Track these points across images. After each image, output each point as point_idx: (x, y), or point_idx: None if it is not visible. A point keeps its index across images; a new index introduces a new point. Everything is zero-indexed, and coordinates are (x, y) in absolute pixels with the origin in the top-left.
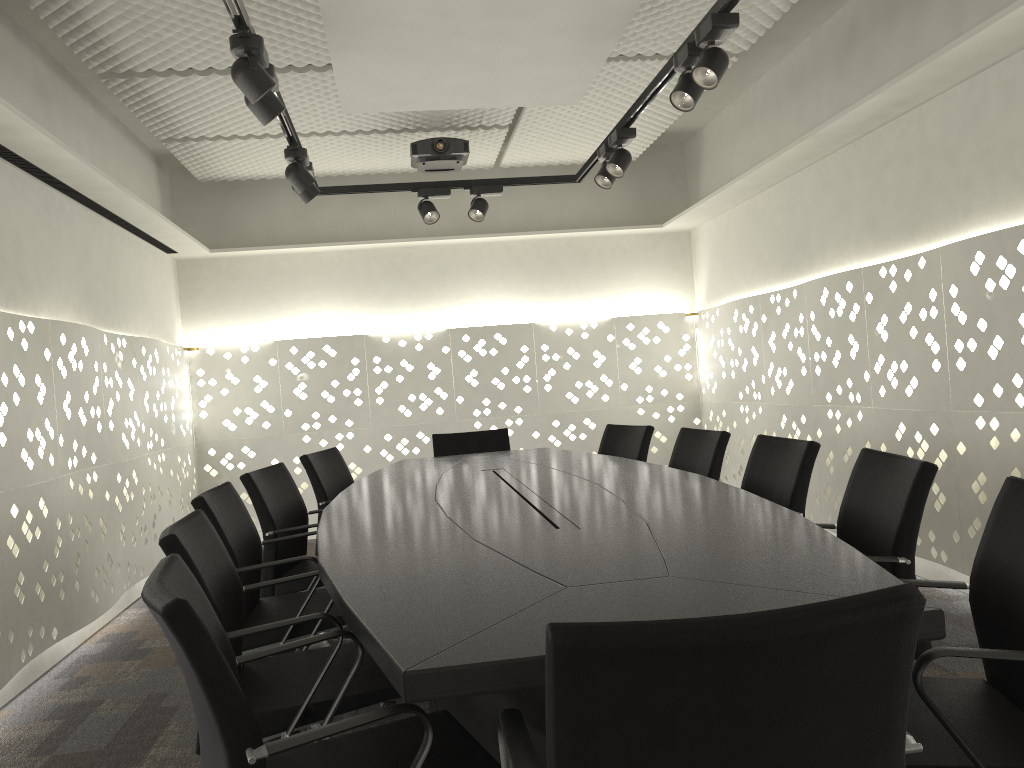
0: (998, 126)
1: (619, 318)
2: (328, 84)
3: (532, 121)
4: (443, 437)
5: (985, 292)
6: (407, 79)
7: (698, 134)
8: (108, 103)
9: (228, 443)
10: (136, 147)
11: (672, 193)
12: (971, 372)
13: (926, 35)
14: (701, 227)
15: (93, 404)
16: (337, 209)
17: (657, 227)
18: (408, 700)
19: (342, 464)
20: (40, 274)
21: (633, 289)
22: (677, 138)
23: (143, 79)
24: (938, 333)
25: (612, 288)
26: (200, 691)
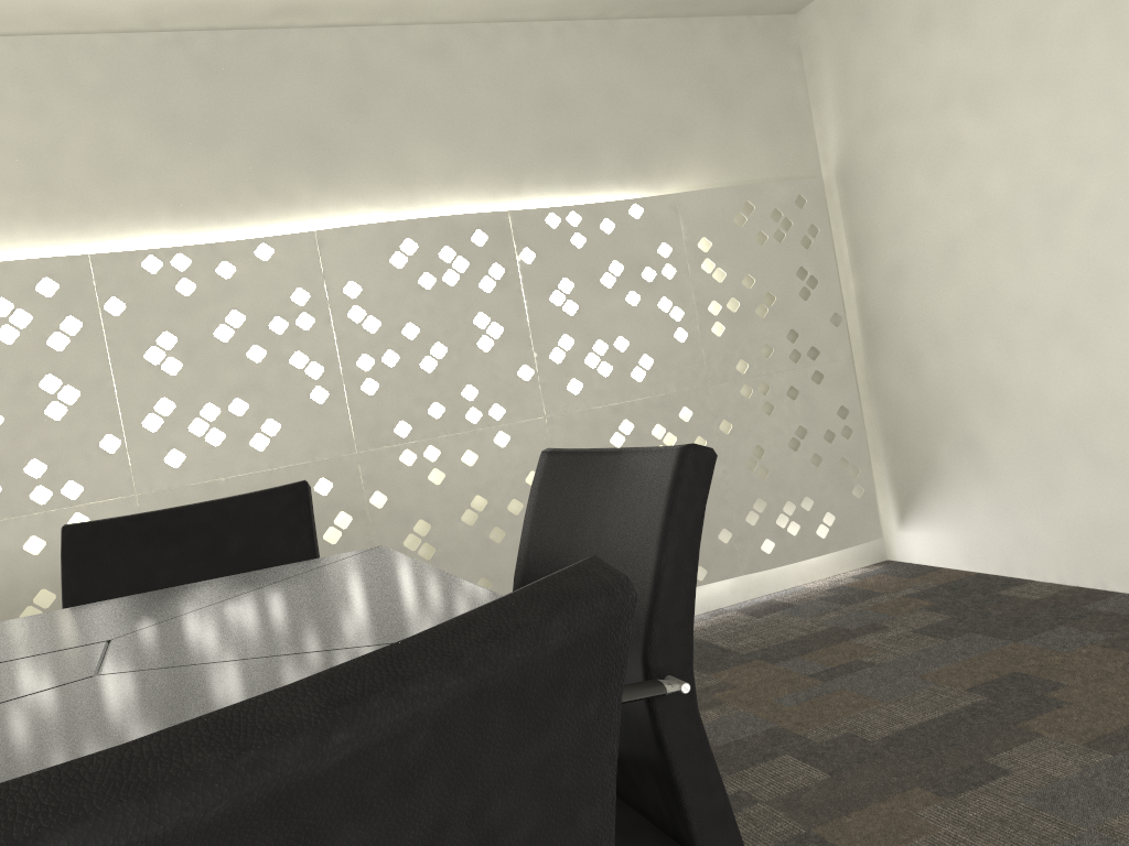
0: None
1: None
2: None
3: None
4: None
5: None
6: None
7: None
8: None
9: None
10: None
11: None
12: None
13: None
14: None
15: None
16: None
17: None
18: None
19: None
20: None
21: None
22: None
23: None
24: None
25: None
26: None
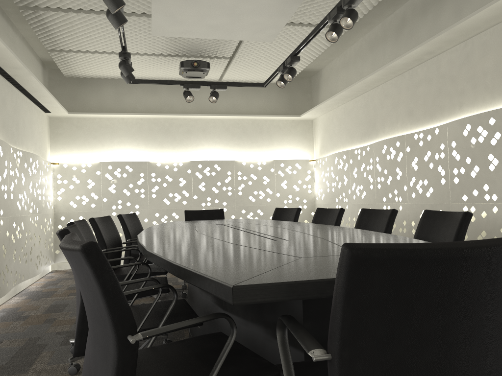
0: (479, 64)
1: (277, 160)
2: (141, 24)
3: (242, 56)
4: (190, 212)
5: (470, 144)
6: (189, 17)
7: (319, 72)
8: (20, 28)
9: (72, 214)
10: (32, 54)
11: (305, 101)
12: (461, 184)
13: (442, 21)
14: (318, 118)
15: (3, 183)
16: (136, 97)
17: (297, 116)
18: (234, 303)
19: (138, 221)
20: None
21: (284, 147)
22: (308, 74)
23: (43, 12)
24: (444, 165)
25: (273, 145)
26: (100, 300)
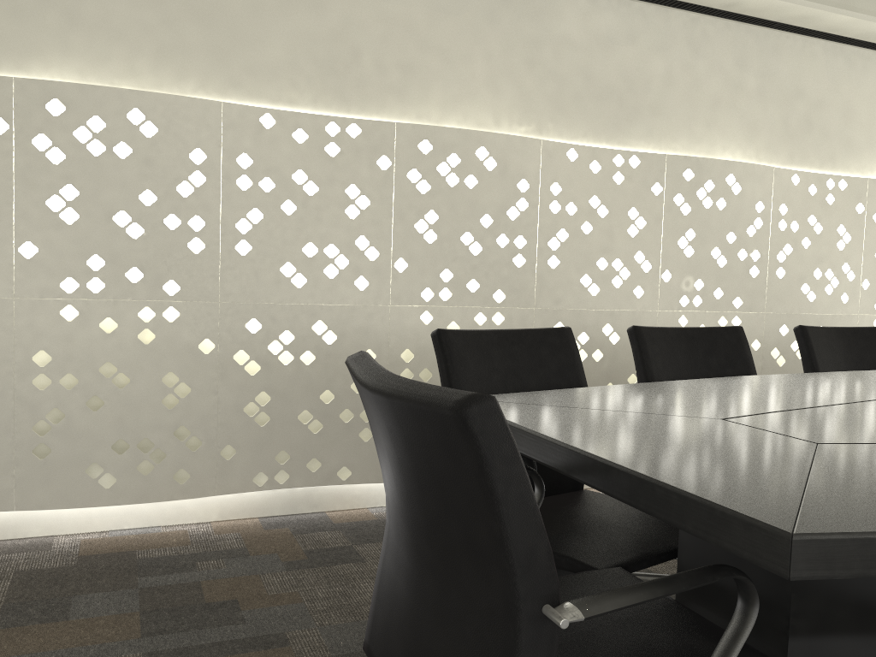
0: None
1: None
2: None
3: None
4: None
5: None
6: None
7: None
8: None
9: None
10: None
11: None
12: None
13: None
14: None
15: None
16: None
17: None
18: None
19: None
20: (875, 139)
21: None
22: None
23: None
24: None
25: None
26: None
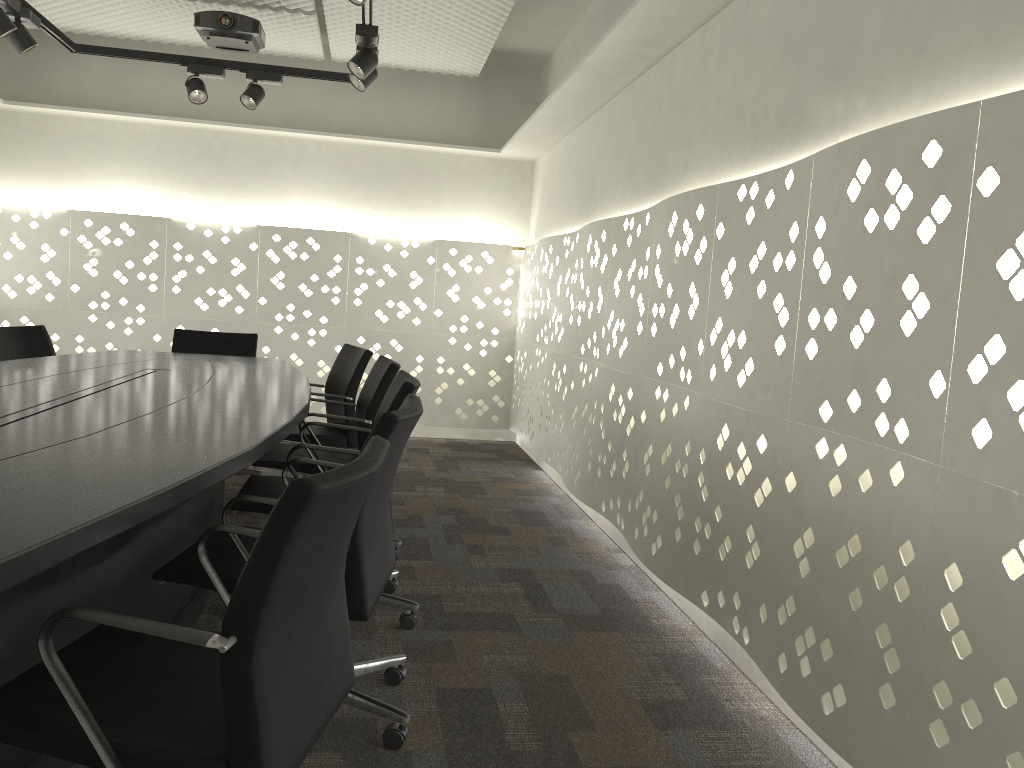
0: (714, 80)
1: (443, 241)
2: None
3: (338, 11)
4: (186, 333)
5: (674, 256)
6: None
7: (550, 59)
8: None
9: (6, 310)
10: None
11: (521, 119)
12: (659, 339)
13: None
14: (541, 159)
15: None
16: (157, 79)
17: (494, 152)
18: None
19: (46, 344)
20: None
21: (465, 214)
22: (531, 60)
23: None
24: (645, 295)
25: (443, 209)
26: None
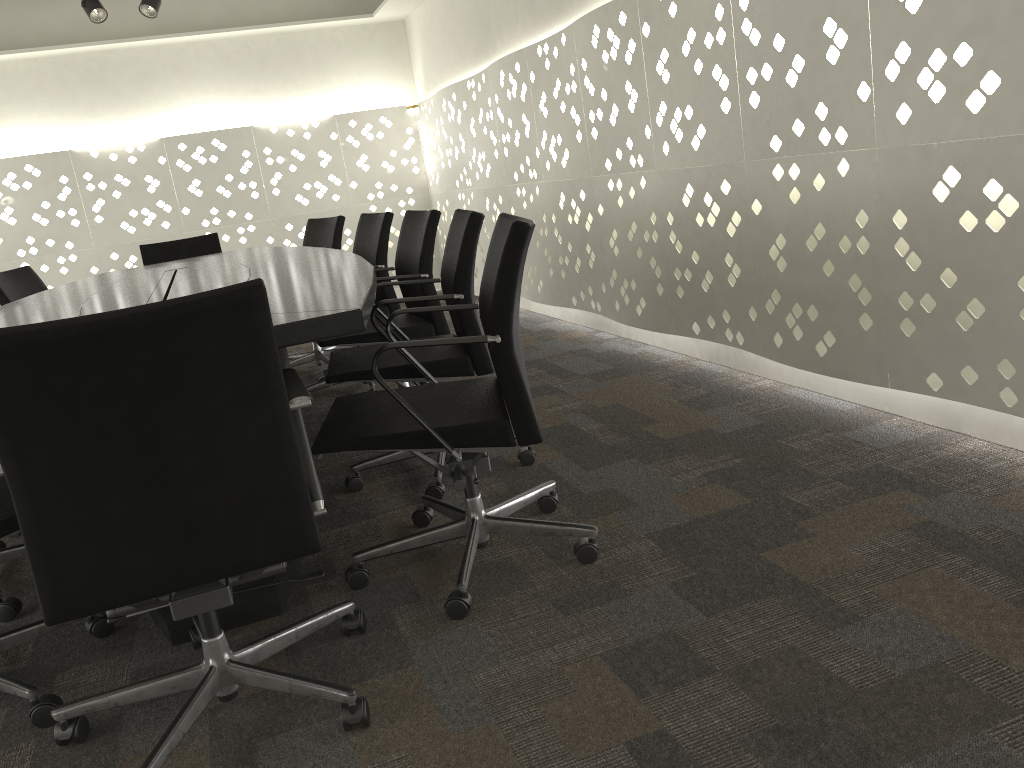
0: None
1: (340, 115)
2: None
3: None
4: (151, 247)
5: (603, 64)
6: None
7: None
8: None
9: None
10: None
11: None
12: (601, 140)
13: None
14: (412, 15)
15: None
16: (13, 11)
17: (367, 17)
18: None
19: (38, 282)
20: None
21: (353, 84)
22: None
23: None
24: (578, 106)
25: (331, 85)
26: None
